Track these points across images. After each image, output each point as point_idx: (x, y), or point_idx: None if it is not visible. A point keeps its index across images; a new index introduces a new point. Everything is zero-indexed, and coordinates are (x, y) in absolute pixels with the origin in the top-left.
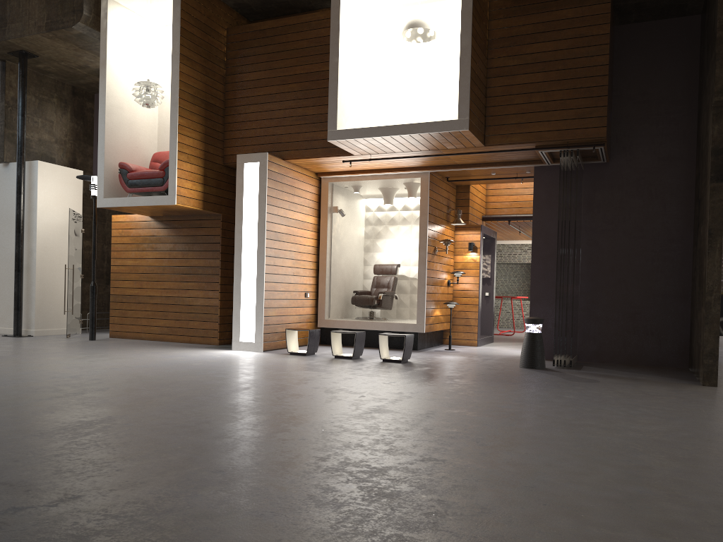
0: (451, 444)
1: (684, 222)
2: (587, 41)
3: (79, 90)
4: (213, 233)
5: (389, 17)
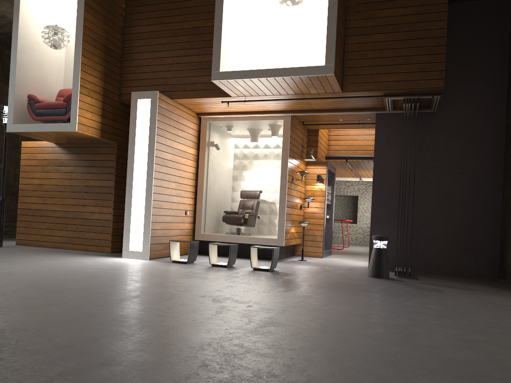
0: (371, 372)
1: (496, 162)
2: (429, 8)
3: None
4: (109, 159)
5: None
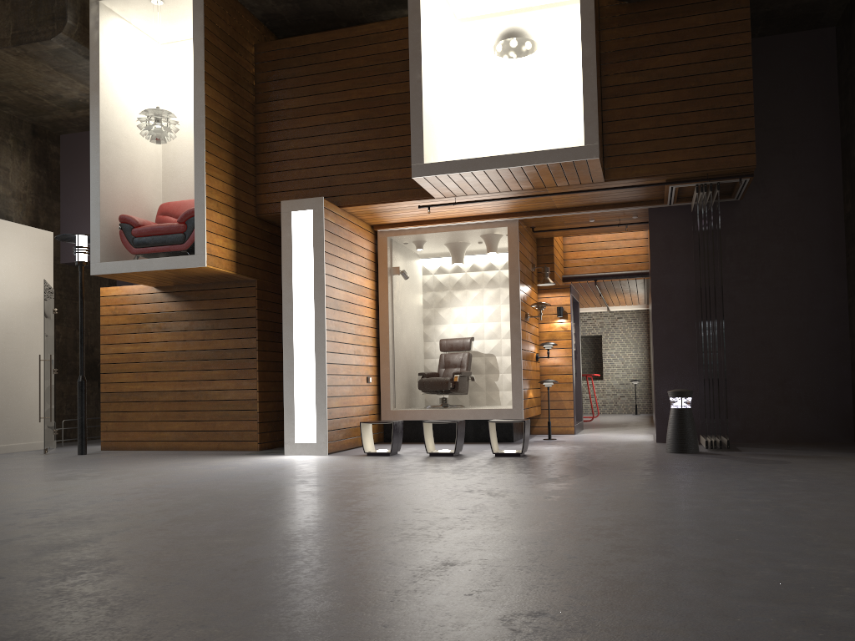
0: (778, 549)
1: (835, 268)
2: (724, 52)
3: (41, 130)
4: (246, 305)
5: (461, 32)
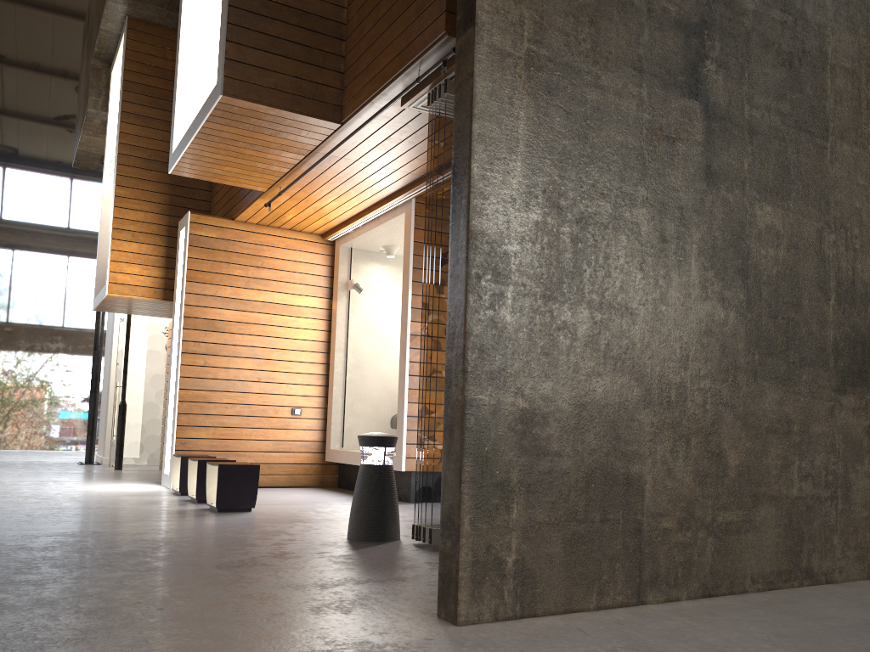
0: None
1: None
2: None
3: None
4: None
5: None
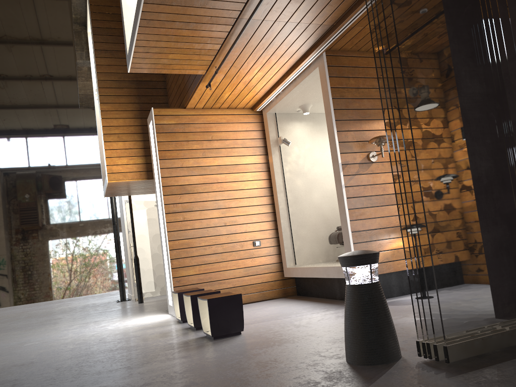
0: None
1: None
2: None
3: None
4: None
5: None
